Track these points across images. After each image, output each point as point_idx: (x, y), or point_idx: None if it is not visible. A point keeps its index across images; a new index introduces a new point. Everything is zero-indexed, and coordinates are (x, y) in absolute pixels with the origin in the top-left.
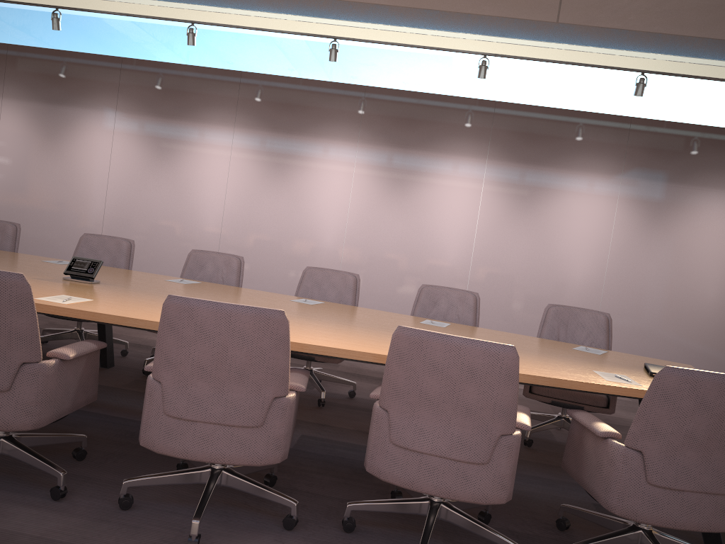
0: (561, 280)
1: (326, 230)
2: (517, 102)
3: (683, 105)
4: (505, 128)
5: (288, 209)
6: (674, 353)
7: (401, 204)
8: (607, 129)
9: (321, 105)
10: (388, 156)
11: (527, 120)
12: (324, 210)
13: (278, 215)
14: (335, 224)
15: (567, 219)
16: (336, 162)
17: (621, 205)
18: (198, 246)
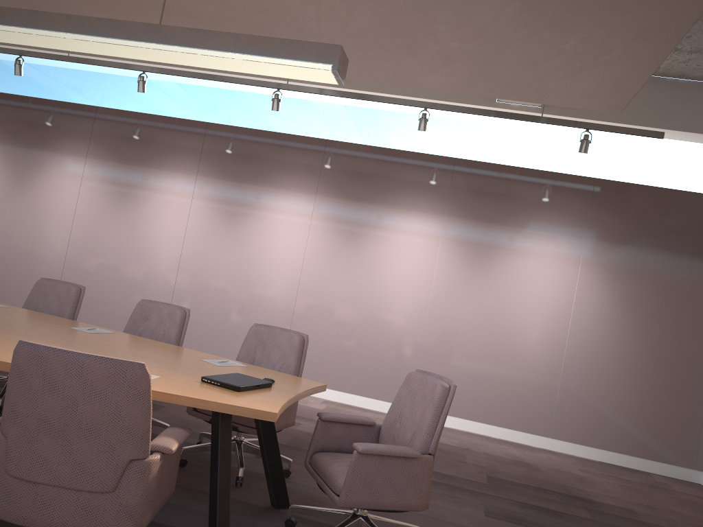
0: (383, 318)
1: (162, 259)
2: (355, 142)
3: (514, 149)
4: (335, 165)
5: (128, 237)
6: (494, 399)
7: (233, 236)
8: (432, 169)
9: (165, 139)
10: (224, 189)
11: (356, 158)
12: (162, 239)
13: (119, 243)
14: (170, 253)
15: (391, 257)
16: (176, 193)
17: (443, 244)
18: (44, 269)
